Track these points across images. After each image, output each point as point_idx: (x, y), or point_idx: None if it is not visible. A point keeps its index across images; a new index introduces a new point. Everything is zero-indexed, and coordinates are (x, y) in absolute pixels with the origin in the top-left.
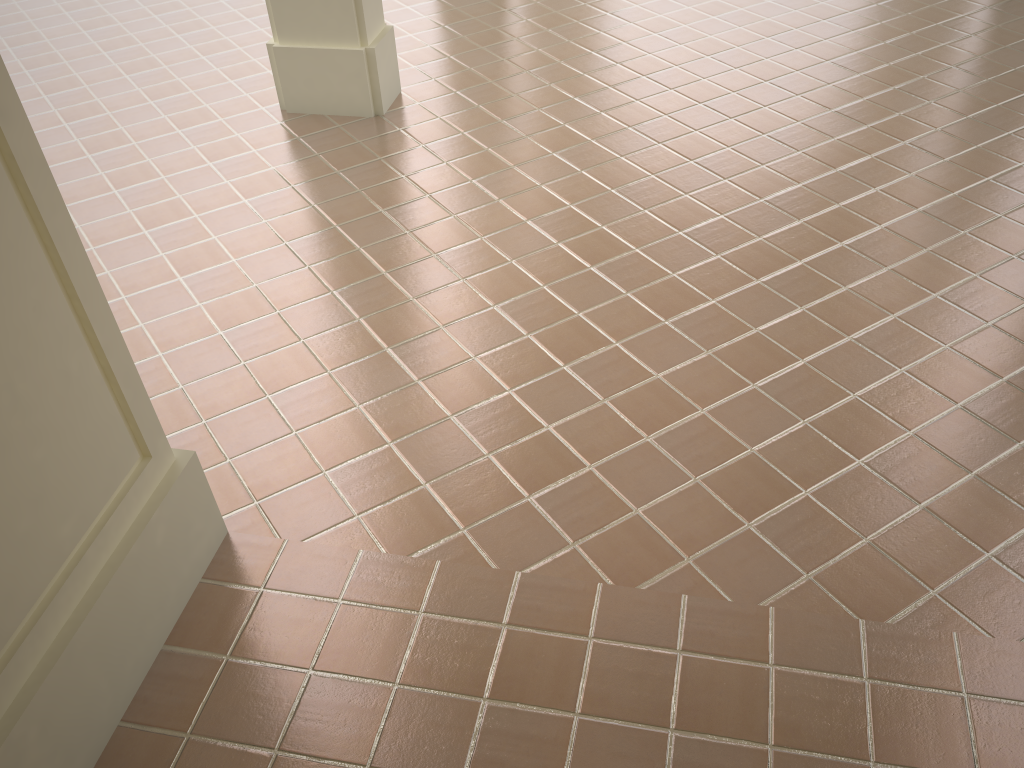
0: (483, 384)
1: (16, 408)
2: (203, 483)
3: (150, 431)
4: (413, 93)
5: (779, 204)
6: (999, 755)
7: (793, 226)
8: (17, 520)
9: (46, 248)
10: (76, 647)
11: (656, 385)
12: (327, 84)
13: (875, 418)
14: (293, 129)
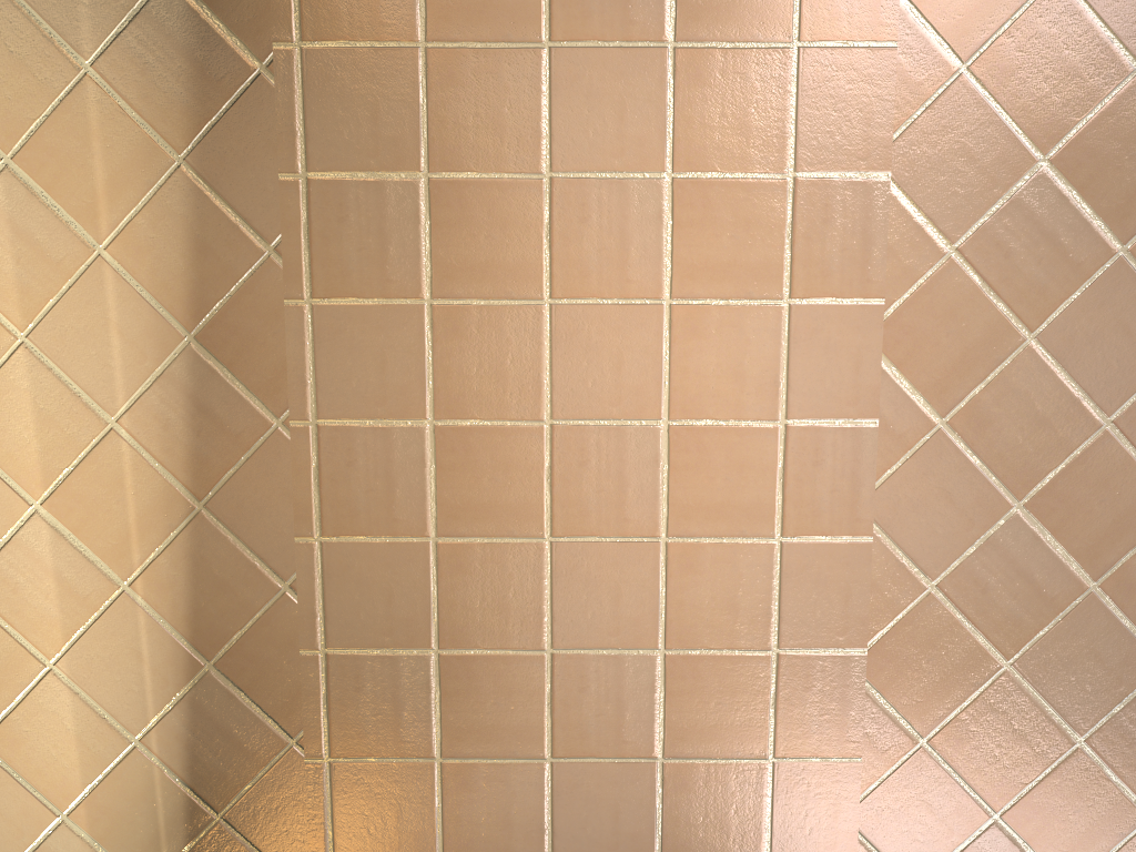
0: None
1: None
2: None
3: None
4: None
5: None
6: (695, 785)
7: None
8: None
9: None
10: None
11: None
12: None
13: None
14: None
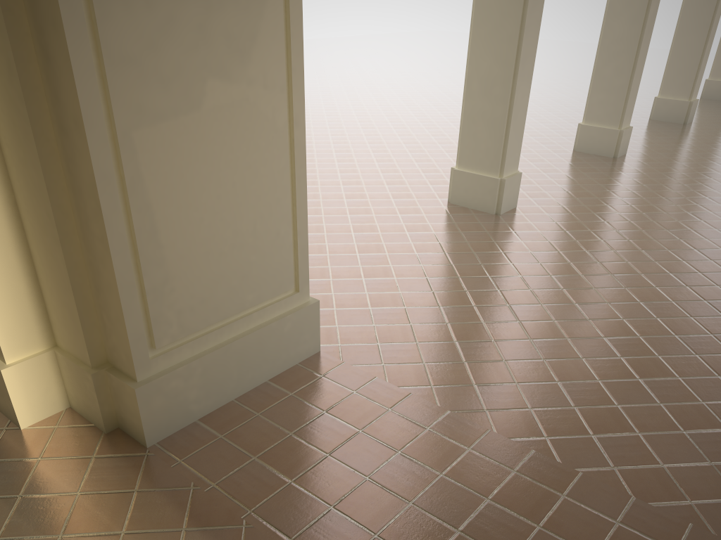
0: (480, 334)
1: (253, 234)
2: (317, 318)
3: (303, 280)
4: (522, 209)
5: (715, 305)
6: None
7: (717, 317)
8: (233, 279)
9: (292, 181)
10: (231, 348)
11: (578, 361)
12: (475, 192)
13: (709, 415)
14: (449, 210)
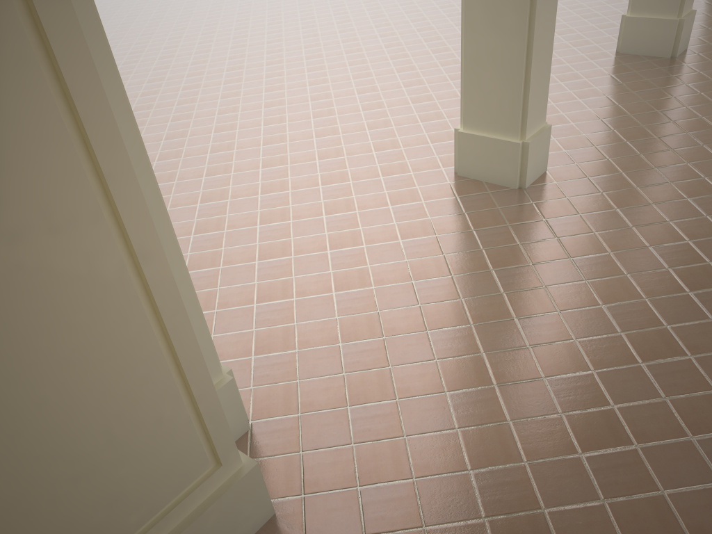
0: (506, 449)
1: (110, 444)
2: (260, 483)
3: (224, 448)
4: (555, 173)
5: None
6: None
7: None
8: (93, 515)
9: (165, 336)
10: None
11: (658, 501)
12: (489, 161)
13: None
14: (456, 189)
